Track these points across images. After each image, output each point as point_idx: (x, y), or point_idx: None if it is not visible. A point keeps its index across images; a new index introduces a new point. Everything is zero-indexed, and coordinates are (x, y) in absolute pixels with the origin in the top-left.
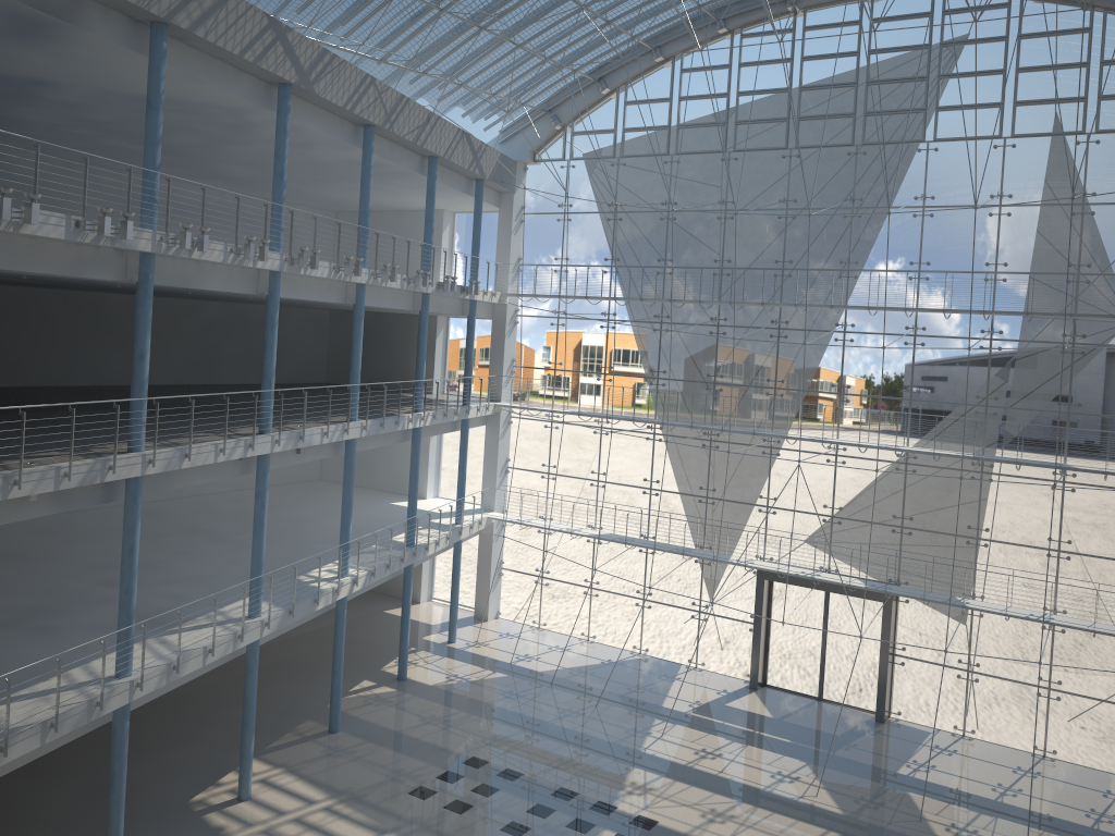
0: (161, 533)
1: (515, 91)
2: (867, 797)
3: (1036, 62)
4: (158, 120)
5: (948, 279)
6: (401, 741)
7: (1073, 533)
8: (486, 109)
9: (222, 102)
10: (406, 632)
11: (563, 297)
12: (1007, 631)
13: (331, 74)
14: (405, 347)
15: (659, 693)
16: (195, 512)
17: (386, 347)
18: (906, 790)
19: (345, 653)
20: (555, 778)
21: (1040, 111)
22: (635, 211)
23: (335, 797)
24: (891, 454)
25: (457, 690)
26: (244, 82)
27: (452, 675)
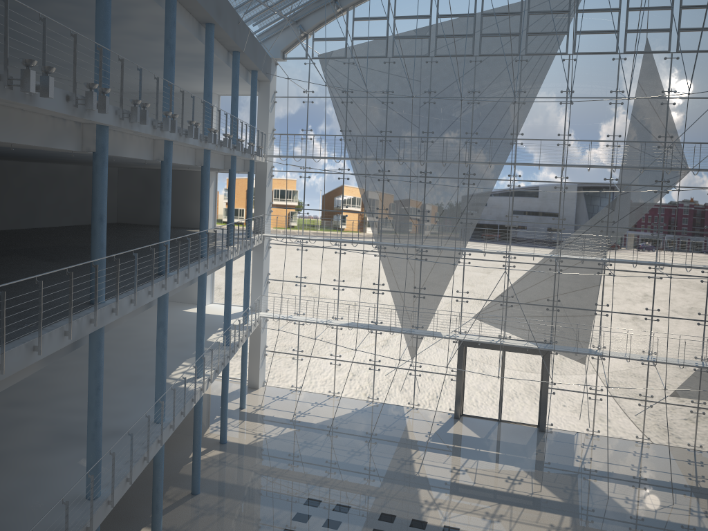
0: None
1: (278, 6)
2: (569, 487)
3: (639, 5)
4: (109, 4)
5: (583, 145)
6: (250, 494)
7: (660, 305)
8: (254, 18)
9: None
10: (226, 408)
11: (315, 158)
12: (620, 368)
13: None
14: (184, 195)
15: (402, 430)
16: None
17: None
18: (587, 478)
19: None
20: (374, 506)
21: (642, 37)
22: (362, 97)
23: None
24: (545, 260)
25: (268, 446)
26: None
27: (257, 434)
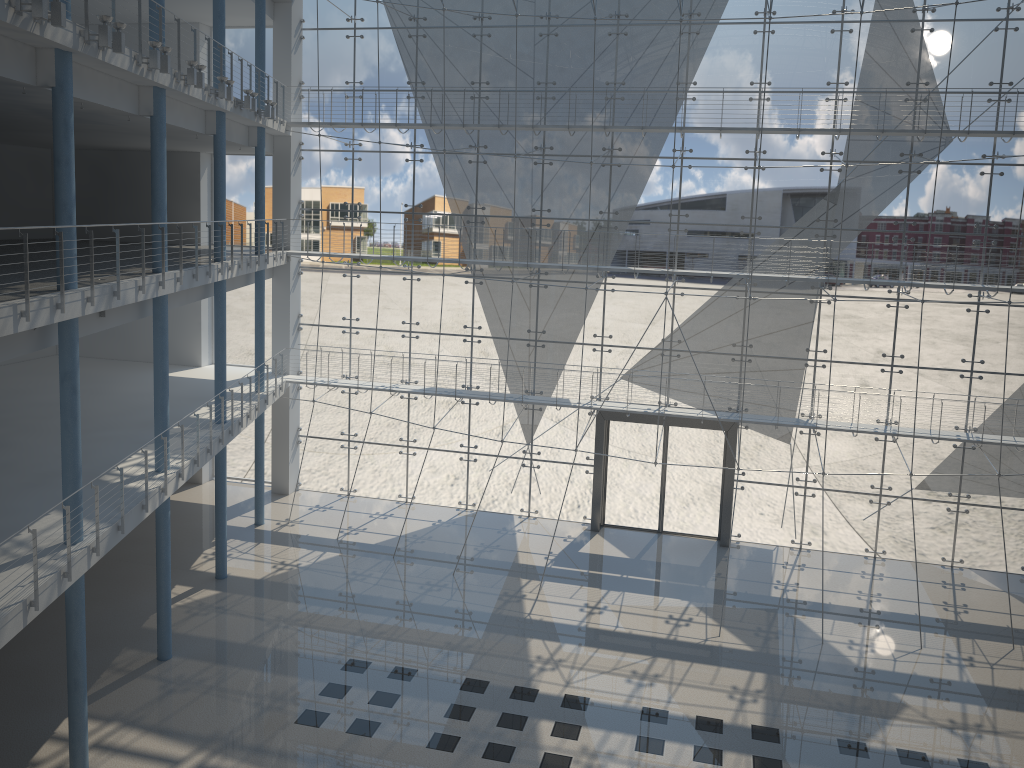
0: None
1: None
2: (763, 627)
3: None
4: None
5: (790, 99)
6: (255, 656)
7: (905, 348)
8: None
9: None
10: (224, 524)
11: (366, 125)
12: (843, 446)
13: None
14: None
15: (509, 550)
16: None
17: (133, 192)
18: (791, 613)
19: (137, 556)
20: (455, 668)
21: None
22: (442, 27)
23: (205, 748)
24: (731, 283)
25: (293, 580)
26: None
27: (278, 563)
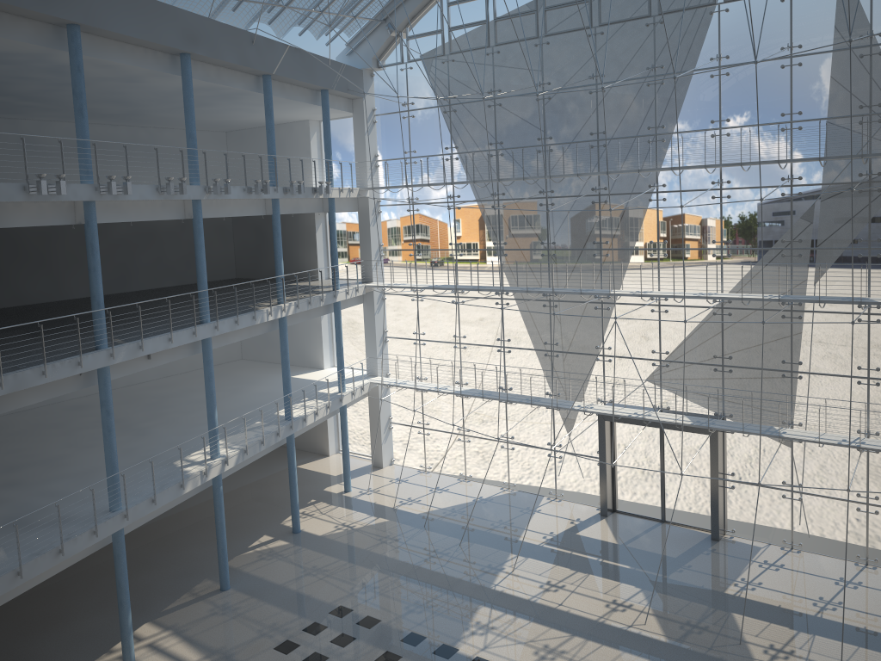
0: (80, 427)
1: (347, 6)
2: (693, 621)
3: None
4: None
5: (748, 133)
6: (280, 595)
7: (880, 361)
8: (325, 26)
9: (16, 49)
10: (295, 493)
11: (410, 186)
12: (825, 454)
13: (126, 10)
14: (293, 242)
15: (518, 527)
16: (120, 402)
17: None
18: (731, 611)
19: (254, 510)
20: (408, 623)
21: None
22: (466, 102)
23: (209, 657)
24: (708, 300)
25: (342, 539)
26: (26, 27)
27: (340, 524)
